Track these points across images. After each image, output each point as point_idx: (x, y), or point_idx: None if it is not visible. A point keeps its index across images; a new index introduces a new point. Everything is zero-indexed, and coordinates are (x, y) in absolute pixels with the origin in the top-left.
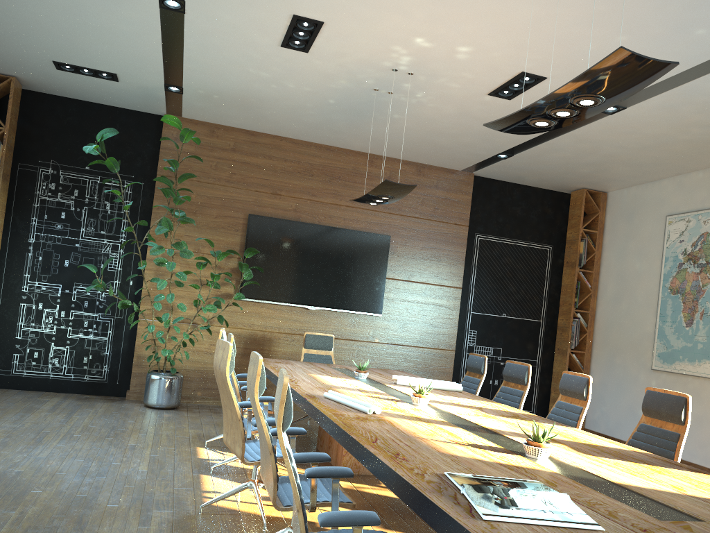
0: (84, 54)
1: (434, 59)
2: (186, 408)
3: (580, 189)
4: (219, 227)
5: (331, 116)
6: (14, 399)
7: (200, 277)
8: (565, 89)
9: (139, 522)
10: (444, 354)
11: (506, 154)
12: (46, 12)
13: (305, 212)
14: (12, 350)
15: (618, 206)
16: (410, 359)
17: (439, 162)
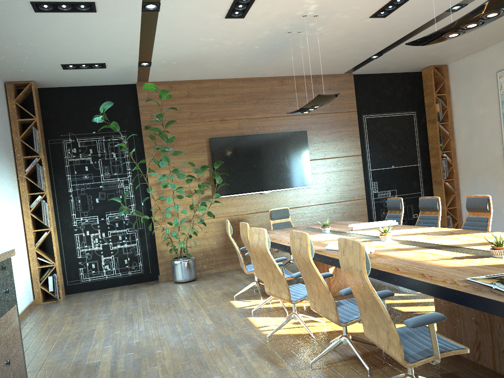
0: (84, 55)
1: (333, 2)
2: (201, 278)
3: (428, 67)
4: (191, 152)
5: (254, 57)
6: (91, 298)
7: (187, 189)
8: (478, 10)
9: (236, 355)
10: (359, 202)
11: (377, 55)
12: (60, 33)
13: (245, 127)
14: (77, 266)
15: (457, 73)
16: (337, 211)
17: (328, 71)
